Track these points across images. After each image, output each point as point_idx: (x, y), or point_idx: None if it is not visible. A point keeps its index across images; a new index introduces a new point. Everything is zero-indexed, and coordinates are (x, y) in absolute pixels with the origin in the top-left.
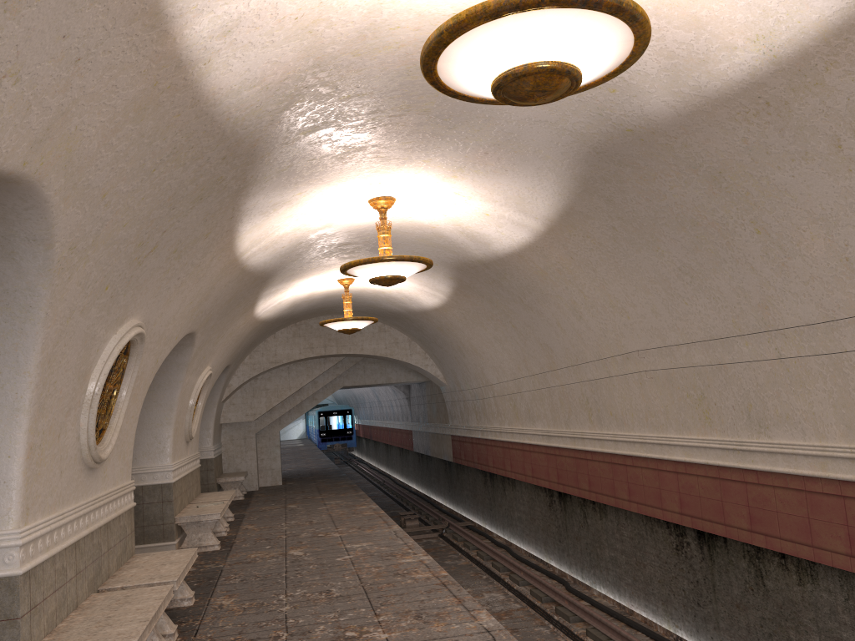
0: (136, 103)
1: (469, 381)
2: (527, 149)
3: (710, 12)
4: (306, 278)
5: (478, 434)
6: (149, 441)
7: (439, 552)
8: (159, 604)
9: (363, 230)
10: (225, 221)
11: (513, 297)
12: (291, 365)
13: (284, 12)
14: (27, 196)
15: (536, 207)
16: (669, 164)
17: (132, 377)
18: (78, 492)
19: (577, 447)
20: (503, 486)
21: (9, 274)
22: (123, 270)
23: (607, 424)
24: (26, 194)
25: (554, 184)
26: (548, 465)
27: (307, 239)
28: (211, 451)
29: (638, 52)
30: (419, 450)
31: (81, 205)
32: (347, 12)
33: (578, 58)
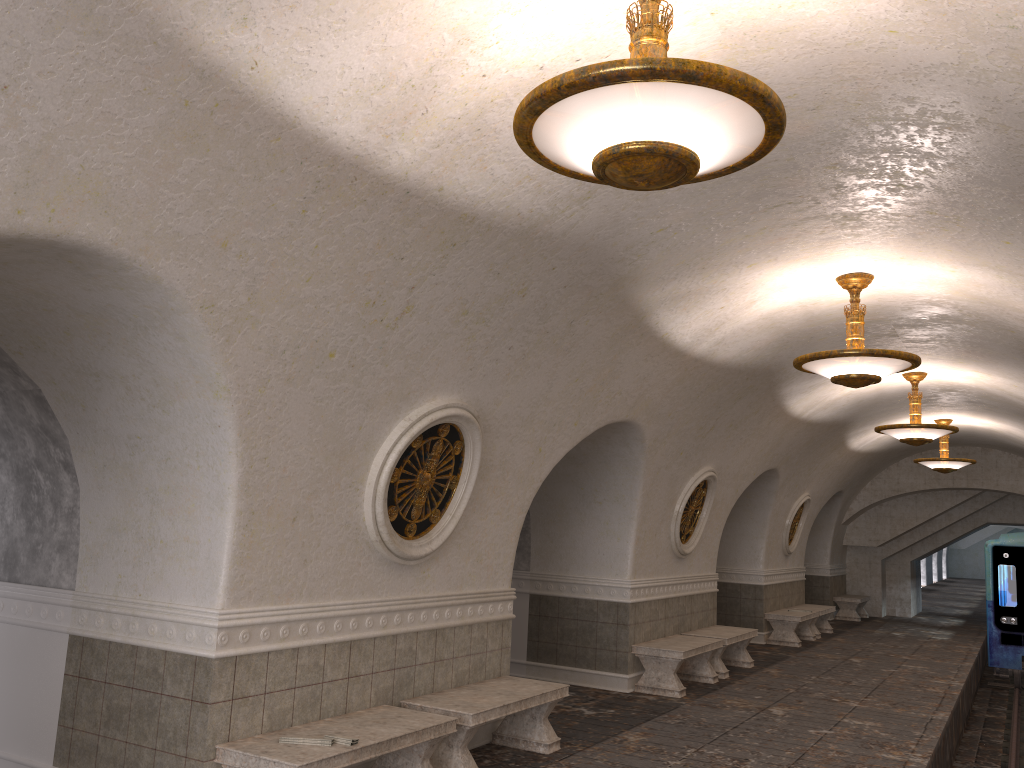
0: (677, 378)
1: None
2: (996, 352)
3: (1021, 307)
4: (893, 420)
5: None
6: (747, 549)
7: None
8: (706, 644)
9: (919, 389)
10: (769, 402)
11: None
12: (919, 494)
13: (749, 327)
14: (630, 424)
15: None
16: None
17: (709, 502)
18: (668, 570)
19: None
20: None
21: (627, 452)
22: (691, 443)
23: None
24: (629, 424)
25: None
26: None
27: (865, 398)
28: (827, 570)
29: (913, 362)
30: None
31: (657, 422)
32: (790, 317)
33: (866, 371)
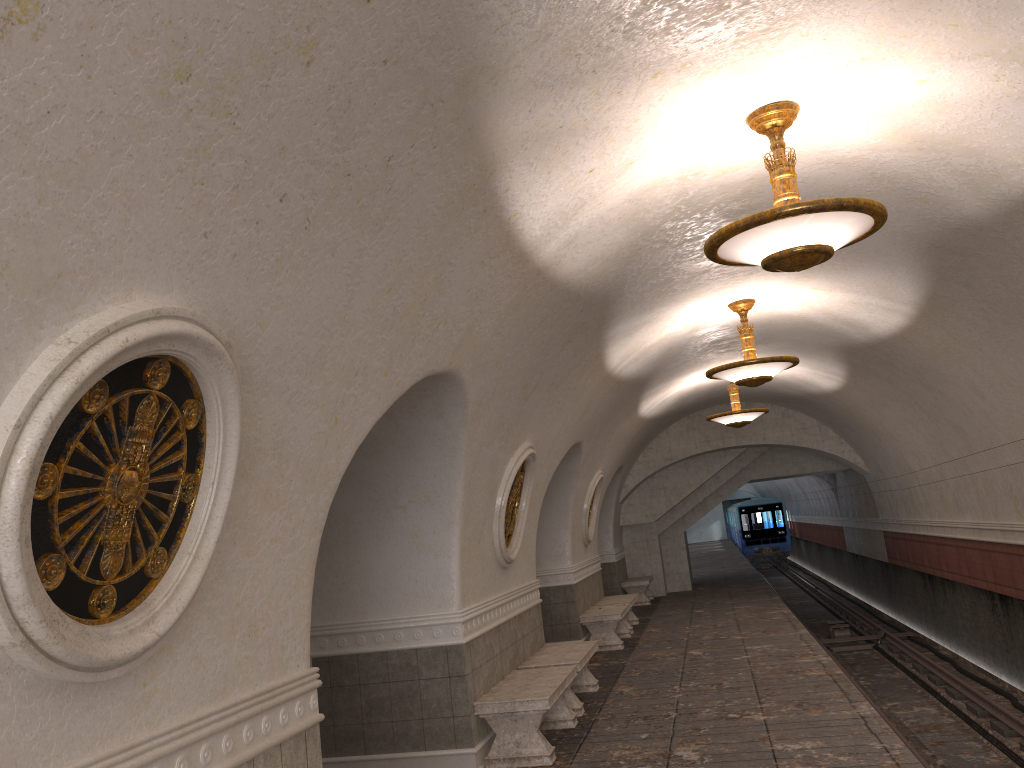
0: (512, 303)
1: (891, 468)
2: (867, 249)
3: (981, 144)
4: (685, 375)
5: (909, 529)
6: (550, 545)
7: (870, 665)
8: (564, 677)
9: (732, 328)
10: (592, 350)
11: (910, 377)
12: (688, 460)
13: (608, 217)
14: (451, 379)
15: (899, 294)
16: (1008, 253)
17: (528, 490)
18: (495, 586)
19: (1007, 541)
20: (942, 589)
21: (440, 427)
22: (514, 408)
23: None
24: (450, 379)
25: (908, 274)
26: (983, 563)
27: (676, 344)
28: (612, 555)
29: (880, 220)
30: (852, 549)
31: (482, 375)
32: (659, 201)
33: (822, 239)
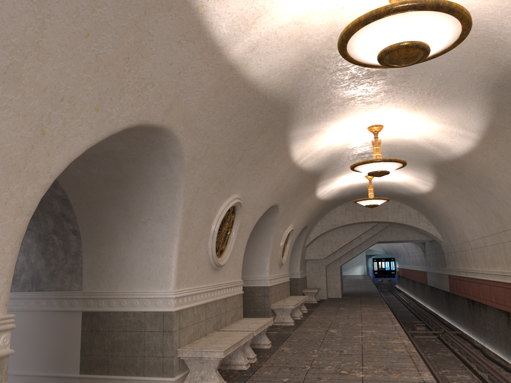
0: (213, 88)
1: (456, 239)
2: (454, 89)
3: None
4: (344, 175)
5: (463, 274)
6: (258, 263)
7: (434, 347)
8: (241, 338)
9: (370, 145)
10: (281, 143)
11: (472, 183)
12: (345, 227)
13: (281, 35)
14: (168, 135)
15: (471, 124)
16: None
17: (237, 225)
18: (207, 279)
19: None
20: (479, 308)
21: (167, 171)
22: (224, 170)
23: None
24: (167, 134)
25: (478, 109)
26: (505, 295)
27: (336, 152)
28: (298, 274)
29: (466, 28)
30: (430, 284)
31: (194, 138)
32: (317, 29)
33: (422, 37)
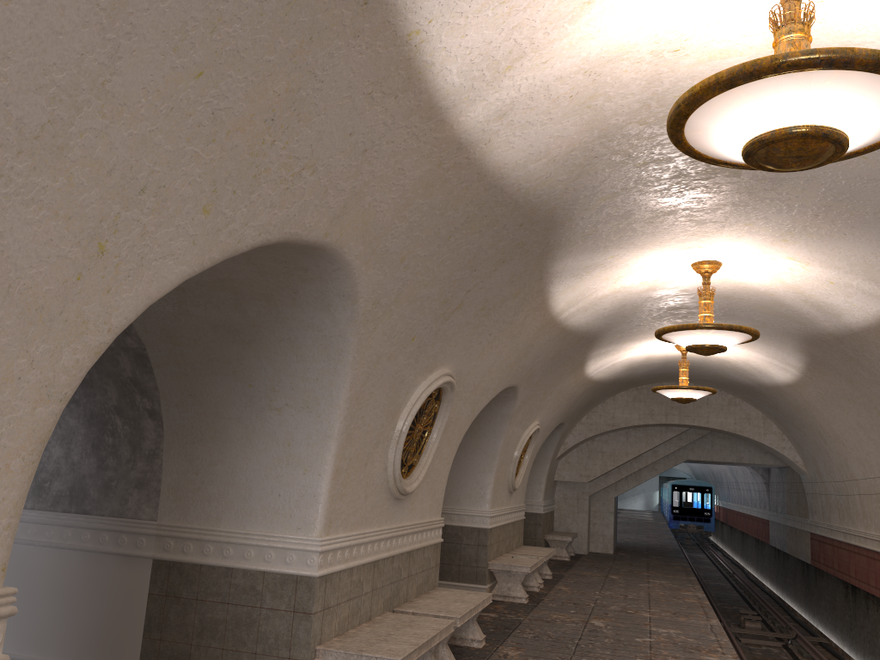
0: (423, 181)
1: (831, 472)
2: (865, 211)
3: None
4: (638, 341)
5: (839, 536)
6: (472, 485)
7: None
8: (433, 634)
9: (692, 295)
10: (534, 282)
11: (875, 379)
12: (630, 430)
13: (557, 92)
14: (333, 260)
15: None
16: None
17: (442, 421)
18: (381, 517)
19: None
20: (866, 603)
21: (326, 322)
22: (428, 324)
23: None
24: (332, 259)
25: None
26: None
27: (630, 301)
28: (541, 506)
29: None
30: (775, 544)
31: (381, 267)
32: (624, 86)
33: (836, 119)
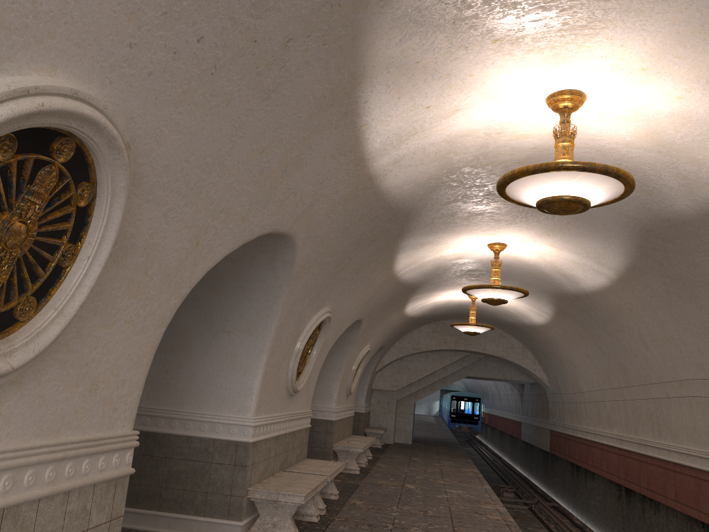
0: (345, 197)
1: (567, 386)
2: (597, 223)
3: (704, 157)
4: (443, 290)
5: (569, 431)
6: (323, 389)
7: (525, 520)
8: (318, 483)
9: (485, 263)
10: (388, 252)
11: (598, 324)
12: (429, 353)
13: (429, 150)
14: (287, 242)
15: (609, 261)
16: (697, 244)
17: (320, 343)
18: (282, 407)
19: (641, 452)
20: (585, 477)
21: (270, 278)
22: (325, 279)
23: (664, 436)
24: (287, 241)
25: (620, 248)
26: (619, 464)
27: (444, 265)
28: (363, 407)
29: (628, 190)
30: (525, 439)
31: (310, 246)
32: (466, 148)
33: (585, 194)
